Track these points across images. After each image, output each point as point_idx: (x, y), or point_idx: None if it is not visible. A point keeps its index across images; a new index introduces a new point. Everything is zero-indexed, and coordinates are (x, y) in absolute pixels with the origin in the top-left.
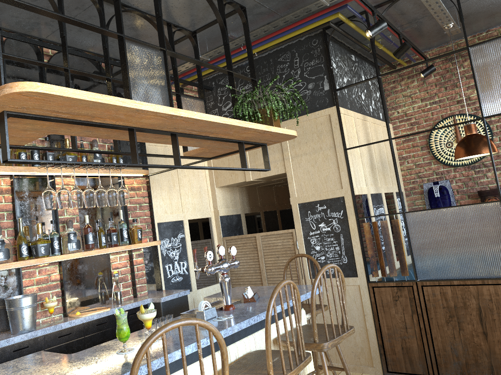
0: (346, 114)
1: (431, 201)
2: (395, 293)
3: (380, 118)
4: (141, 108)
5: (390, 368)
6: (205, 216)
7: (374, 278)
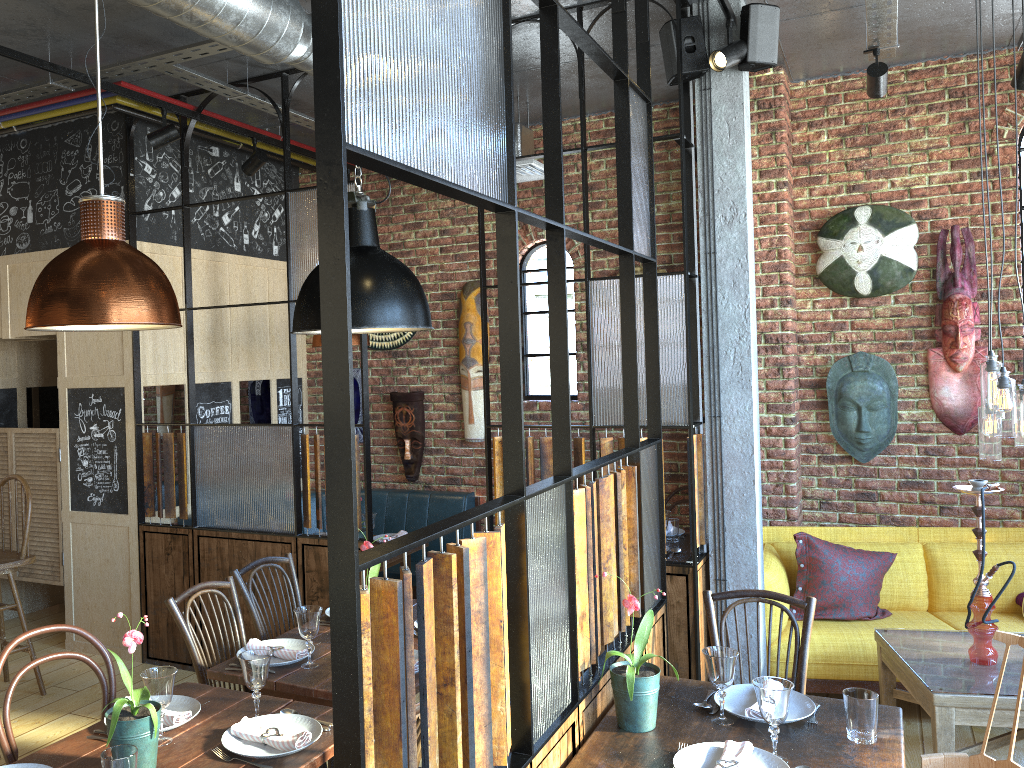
0: (158, 253)
1: None
2: (169, 543)
3: (273, 255)
4: None
5: (151, 653)
6: None
7: (163, 517)
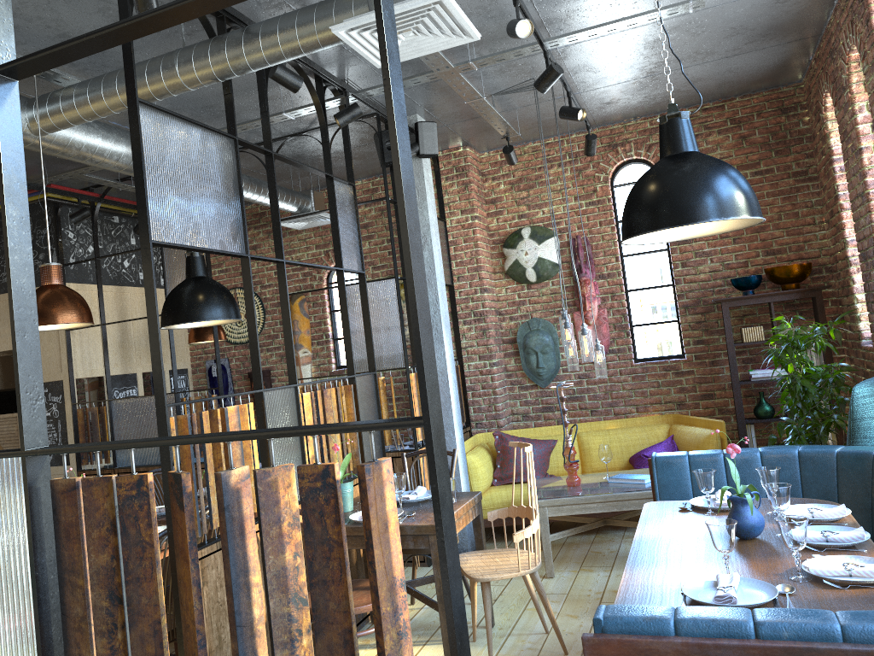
0: (81, 289)
1: (210, 381)
2: None
3: (161, 285)
4: None
5: None
6: None
7: (94, 466)
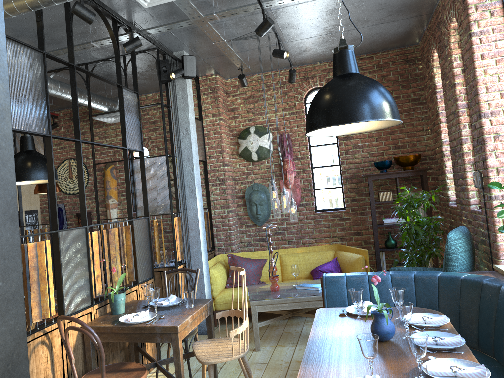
0: None
1: None
2: None
3: None
4: None
5: None
6: None
7: None
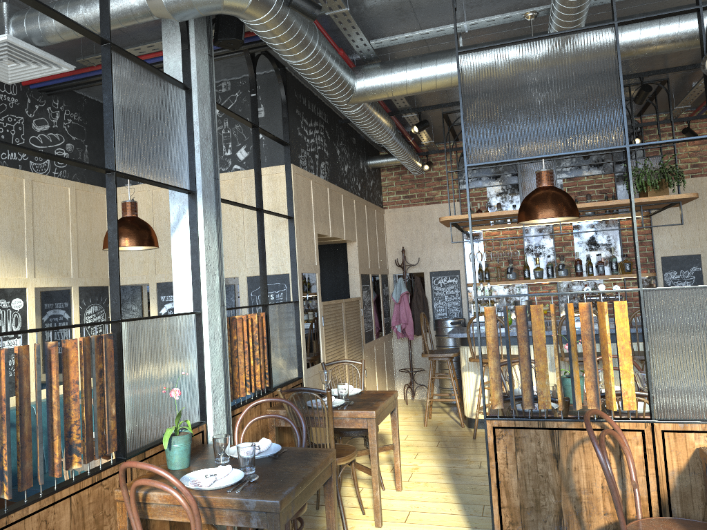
0: None
1: None
2: None
3: None
4: (502, 214)
5: None
6: None
7: None
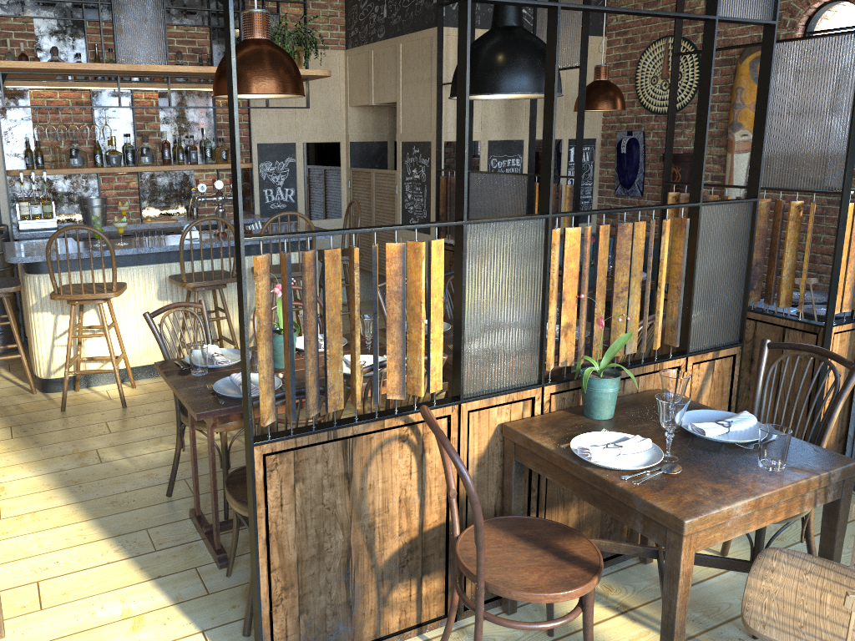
0: None
1: (617, 158)
2: (451, 258)
3: None
4: (95, 69)
5: None
6: (331, 140)
7: None
